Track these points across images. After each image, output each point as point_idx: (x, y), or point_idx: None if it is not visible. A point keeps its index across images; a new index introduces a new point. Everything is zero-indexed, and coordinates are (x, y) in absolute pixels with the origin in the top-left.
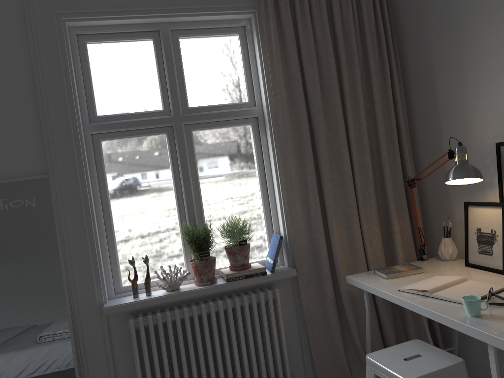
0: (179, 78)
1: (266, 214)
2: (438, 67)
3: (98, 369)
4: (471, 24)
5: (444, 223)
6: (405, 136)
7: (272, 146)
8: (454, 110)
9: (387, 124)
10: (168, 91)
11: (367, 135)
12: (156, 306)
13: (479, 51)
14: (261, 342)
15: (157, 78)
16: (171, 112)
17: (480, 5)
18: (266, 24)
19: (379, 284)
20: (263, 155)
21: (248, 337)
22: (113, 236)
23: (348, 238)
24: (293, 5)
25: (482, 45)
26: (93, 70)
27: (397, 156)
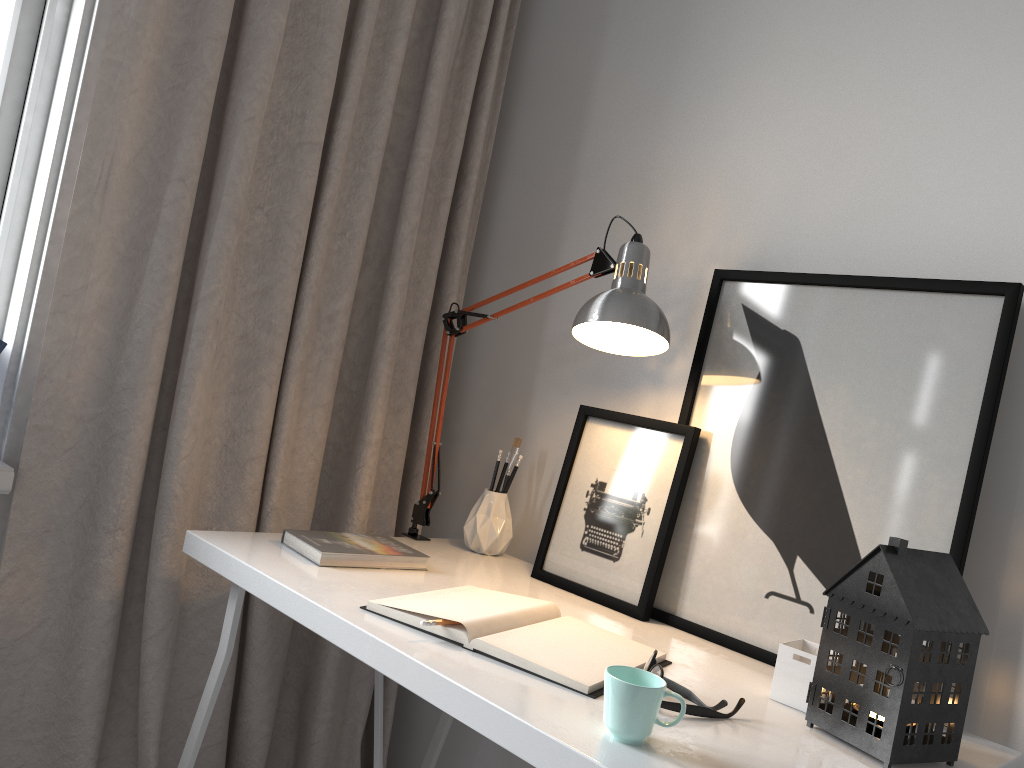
0: None
1: None
2: (615, 55)
3: None
4: None
5: (501, 452)
6: (472, 203)
7: (80, 41)
8: (619, 172)
9: (438, 152)
10: None
11: (383, 151)
12: None
13: (738, 37)
14: None
15: None
16: None
17: None
18: None
19: (296, 577)
20: (37, 60)
21: None
22: None
23: (231, 422)
24: None
25: (751, 23)
26: None
27: (436, 246)
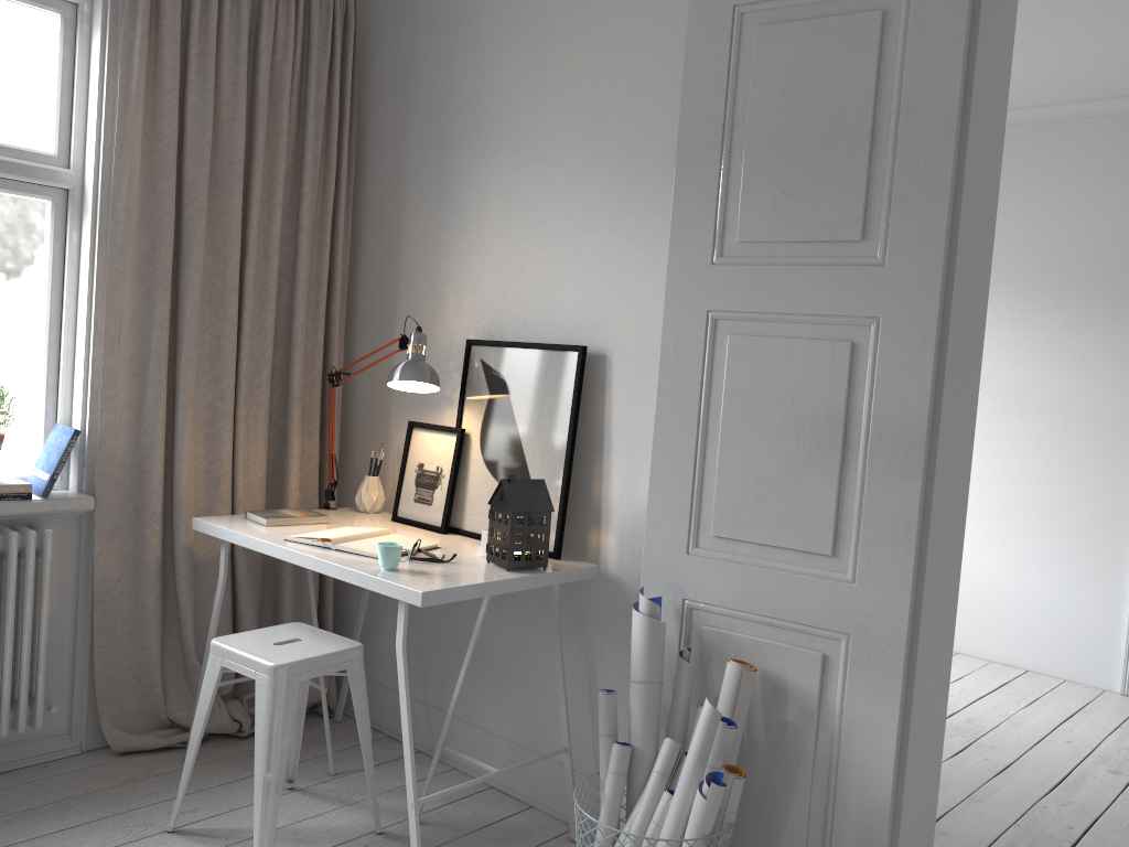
0: None
1: (48, 385)
2: (412, 202)
3: None
4: (468, 155)
5: (373, 452)
6: (339, 299)
7: (91, 256)
8: (421, 277)
9: (313, 270)
10: None
11: (277, 280)
12: None
13: (471, 199)
14: None
15: None
16: None
17: (484, 132)
18: (128, 22)
19: (253, 531)
20: (67, 267)
21: None
22: None
23: (208, 456)
24: (188, 6)
25: (476, 191)
26: None
27: (320, 330)
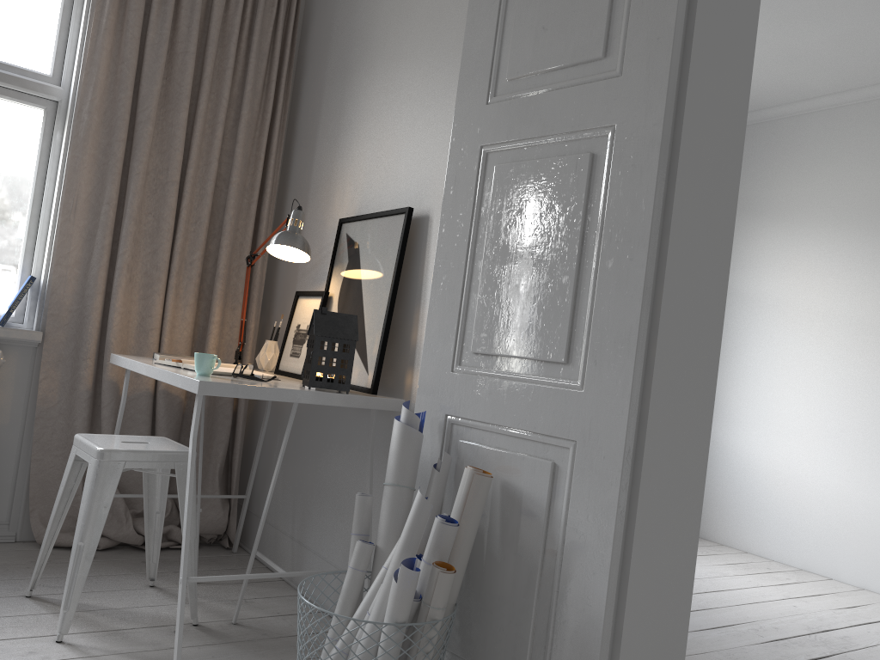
0: None
1: (27, 247)
2: (324, 121)
3: None
4: (359, 74)
5: (276, 322)
6: (268, 202)
7: (65, 149)
8: (323, 179)
9: (249, 179)
10: None
11: (214, 181)
12: None
13: (357, 109)
14: None
15: None
16: None
17: (370, 53)
18: None
19: (140, 359)
20: (50, 159)
21: None
22: None
23: (142, 313)
24: None
25: (361, 101)
26: None
27: (250, 225)
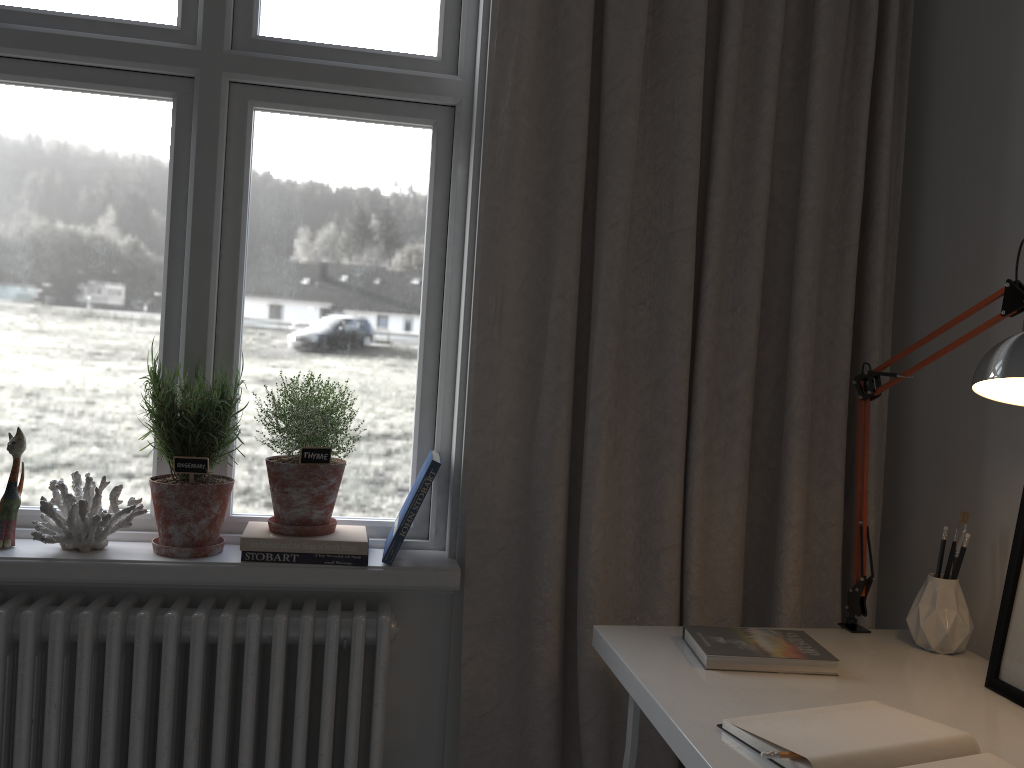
0: None
1: (424, 393)
2: None
3: None
4: None
5: (946, 529)
6: (883, 244)
7: (473, 196)
8: None
9: (835, 198)
10: None
11: (765, 215)
12: (24, 586)
13: None
14: (302, 763)
15: None
16: (197, 36)
17: None
18: None
19: (670, 683)
20: (449, 219)
21: (266, 741)
22: None
23: (641, 514)
24: None
25: None
26: None
27: (846, 300)
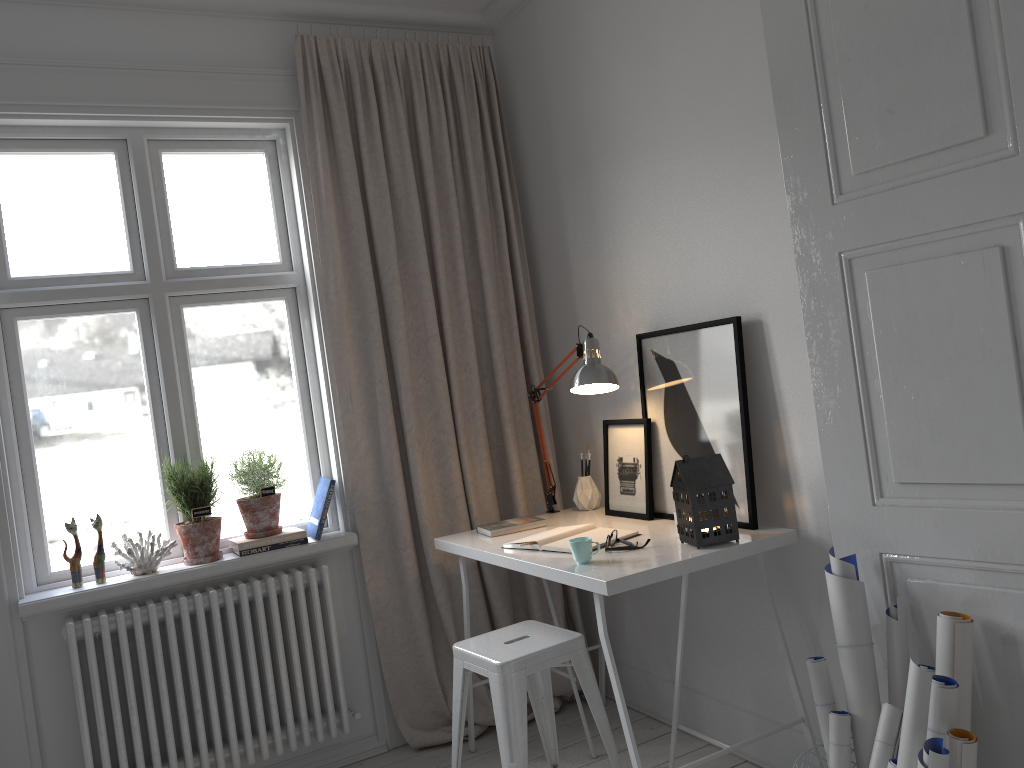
0: (161, 219)
1: (309, 447)
2: (571, 223)
3: (6, 715)
4: (606, 167)
5: (582, 454)
6: (529, 324)
7: (319, 336)
8: (591, 287)
9: (502, 304)
10: (141, 241)
11: (471, 320)
12: (115, 602)
13: (616, 205)
14: (298, 653)
15: (121, 217)
16: (146, 275)
17: (614, 142)
18: (310, 142)
19: (478, 543)
20: (305, 349)
21: (276, 646)
22: (37, 484)
23: (442, 483)
24: (354, 114)
25: (619, 197)
26: (5, 199)
27: (517, 354)
